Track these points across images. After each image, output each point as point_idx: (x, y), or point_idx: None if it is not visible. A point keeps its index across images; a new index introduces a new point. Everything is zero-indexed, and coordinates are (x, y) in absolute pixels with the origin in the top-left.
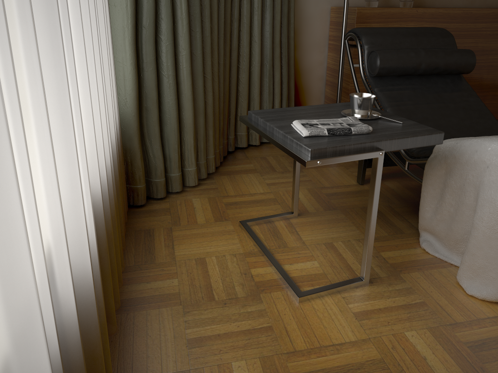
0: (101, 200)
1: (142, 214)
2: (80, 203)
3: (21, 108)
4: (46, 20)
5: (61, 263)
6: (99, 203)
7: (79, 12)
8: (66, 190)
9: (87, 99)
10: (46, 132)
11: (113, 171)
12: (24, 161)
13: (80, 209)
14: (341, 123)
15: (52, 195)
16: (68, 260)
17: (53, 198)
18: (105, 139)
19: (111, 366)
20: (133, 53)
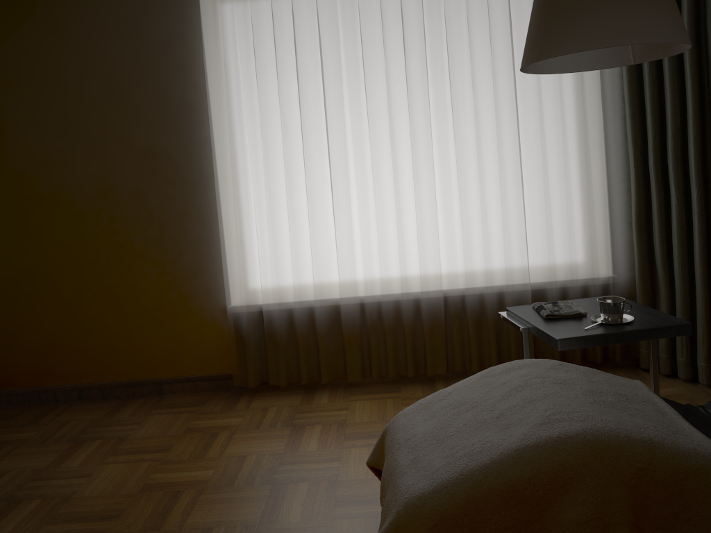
0: (468, 296)
1: (630, 372)
2: (401, 272)
3: (366, 236)
4: (396, 216)
5: (381, 281)
6: (467, 296)
7: (461, 210)
8: (399, 266)
9: (463, 246)
10: (379, 244)
11: (526, 299)
12: (364, 247)
13: (401, 274)
14: (559, 309)
15: (380, 261)
16: (383, 282)
17: (380, 262)
18: (506, 274)
19: (428, 355)
20: (635, 233)
